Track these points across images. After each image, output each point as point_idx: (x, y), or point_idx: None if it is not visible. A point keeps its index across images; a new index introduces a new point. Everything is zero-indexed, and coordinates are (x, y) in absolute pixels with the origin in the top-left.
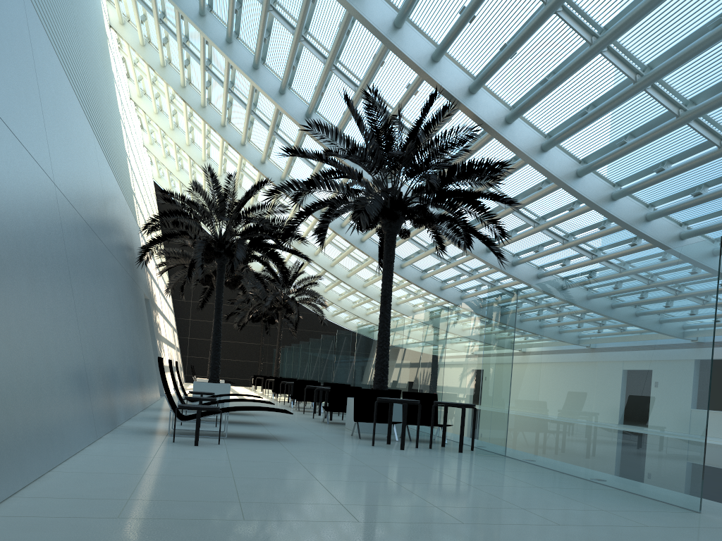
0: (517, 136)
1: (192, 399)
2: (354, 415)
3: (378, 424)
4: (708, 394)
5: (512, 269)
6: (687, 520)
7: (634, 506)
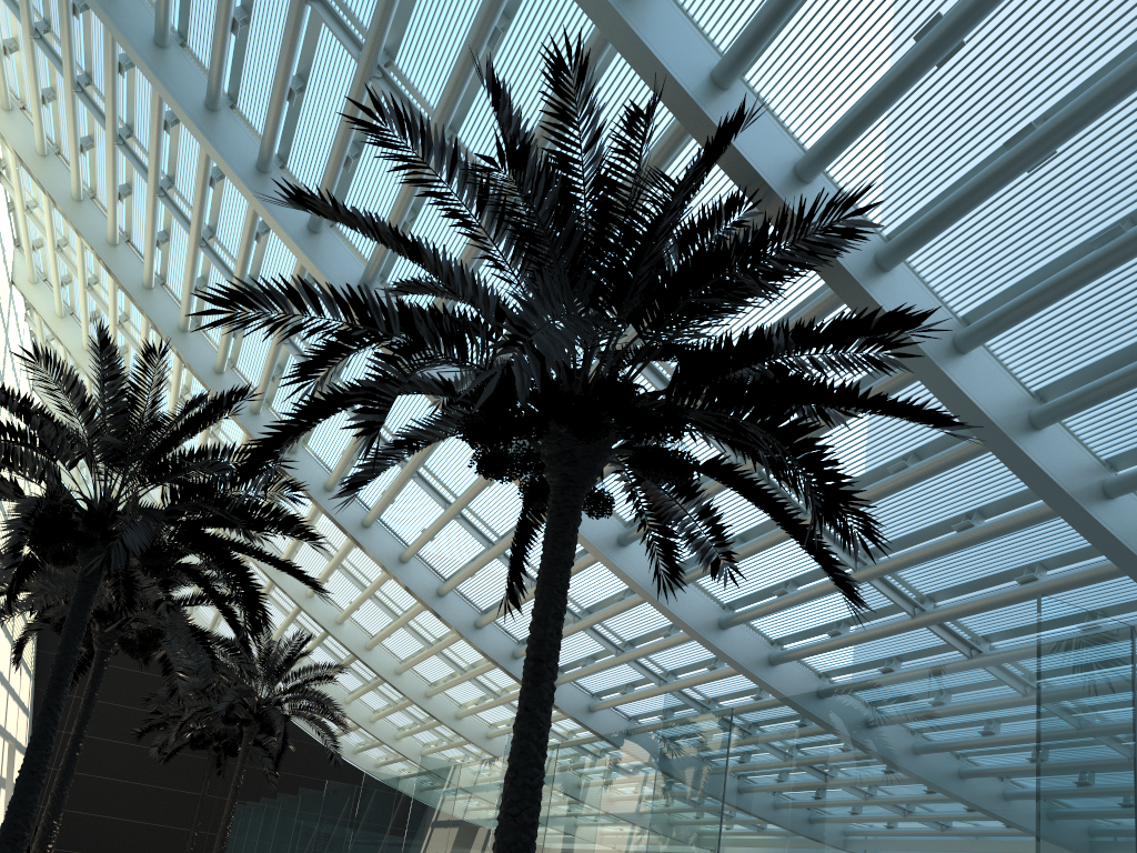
0: (902, 303)
1: None
2: None
3: None
4: None
5: (770, 671)
6: None
7: None
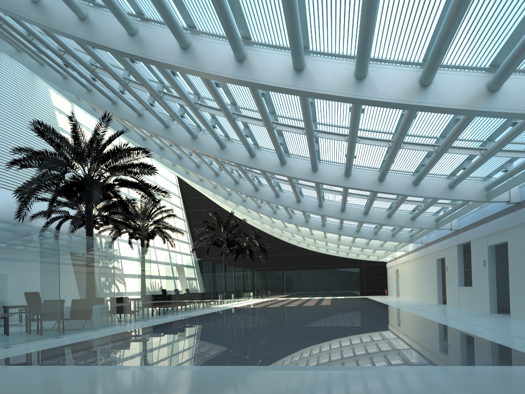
0: (147, 122)
1: None
2: None
3: None
4: None
5: (277, 199)
6: None
7: None
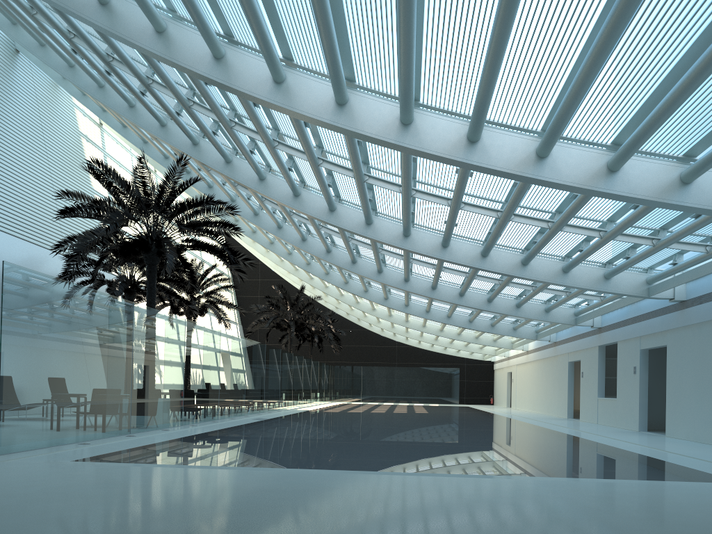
0: (237, 171)
1: None
2: None
3: None
4: None
5: (379, 275)
6: None
7: None
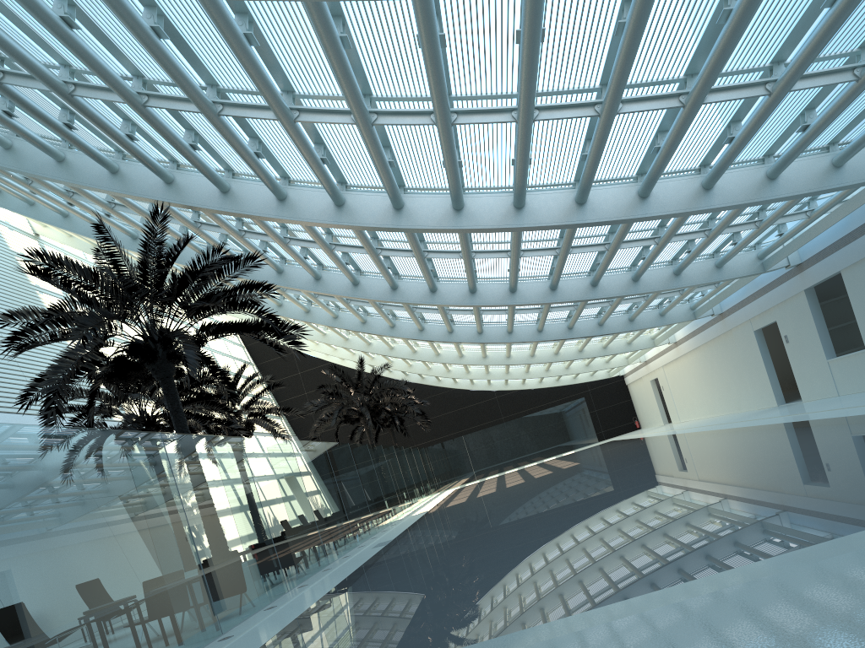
0: (242, 200)
1: None
2: None
3: None
4: None
5: (474, 297)
6: None
7: None
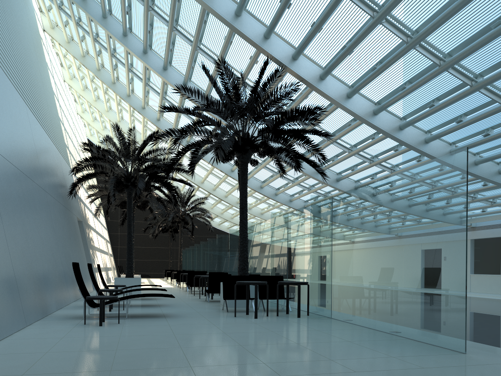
0: (329, 88)
1: (104, 291)
2: (223, 295)
3: (243, 300)
4: (466, 265)
5: (337, 183)
6: (455, 361)
7: (416, 352)
